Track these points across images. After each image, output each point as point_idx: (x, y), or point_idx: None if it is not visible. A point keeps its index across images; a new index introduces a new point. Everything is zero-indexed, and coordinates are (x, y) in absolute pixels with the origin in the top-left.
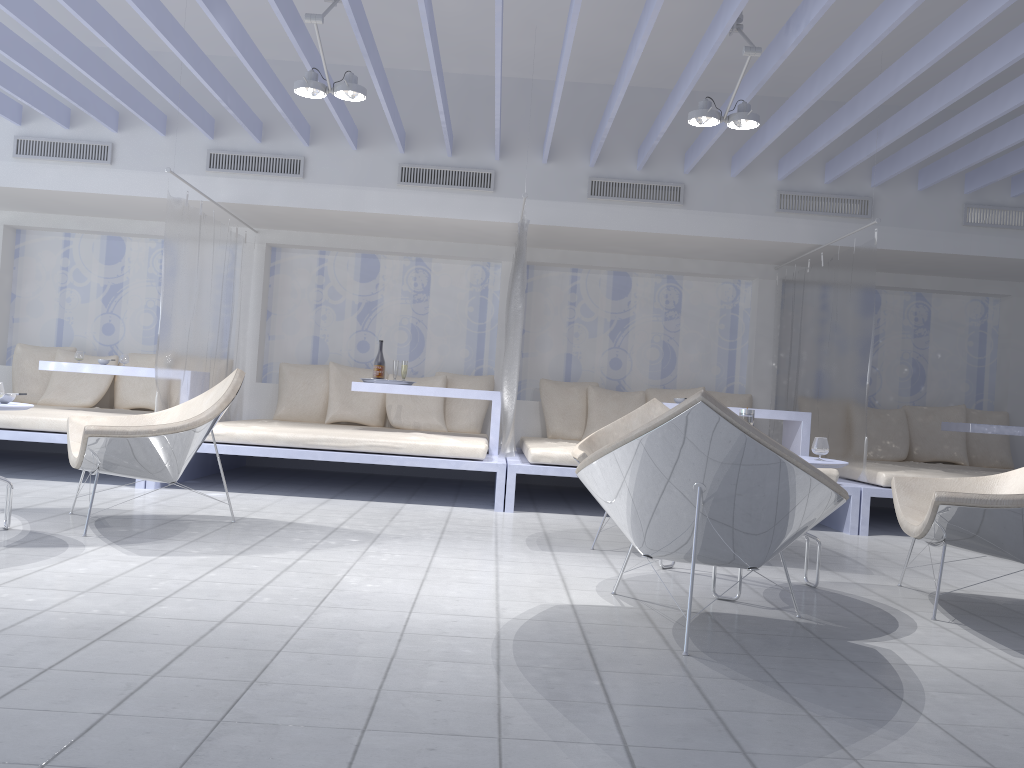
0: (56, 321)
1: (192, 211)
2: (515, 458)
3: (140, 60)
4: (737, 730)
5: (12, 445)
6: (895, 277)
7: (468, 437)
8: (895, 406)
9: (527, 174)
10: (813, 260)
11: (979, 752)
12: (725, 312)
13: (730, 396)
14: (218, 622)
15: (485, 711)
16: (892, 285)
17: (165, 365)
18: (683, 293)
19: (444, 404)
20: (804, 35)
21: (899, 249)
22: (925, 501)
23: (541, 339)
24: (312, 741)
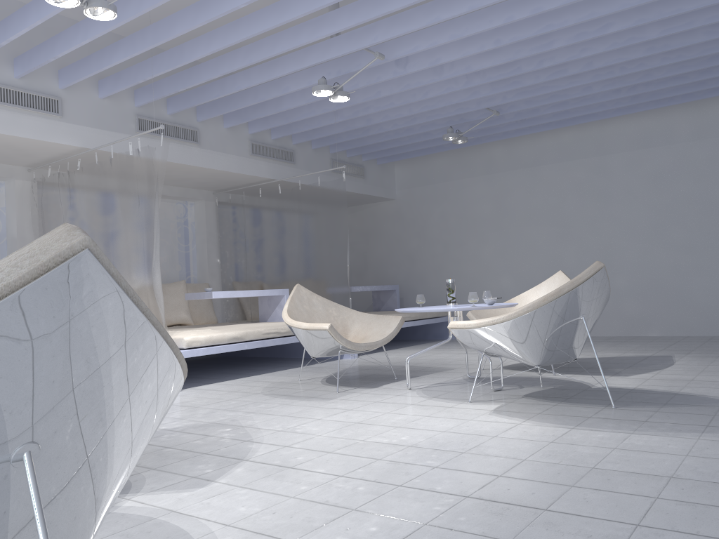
0: None
1: None
2: None
3: None
4: None
5: None
6: None
7: None
8: None
9: (87, 105)
10: (245, 189)
11: None
12: (180, 225)
13: (198, 285)
14: (501, 476)
15: None
16: None
17: None
18: None
19: None
20: (412, 54)
21: (308, 184)
22: None
23: None
24: None
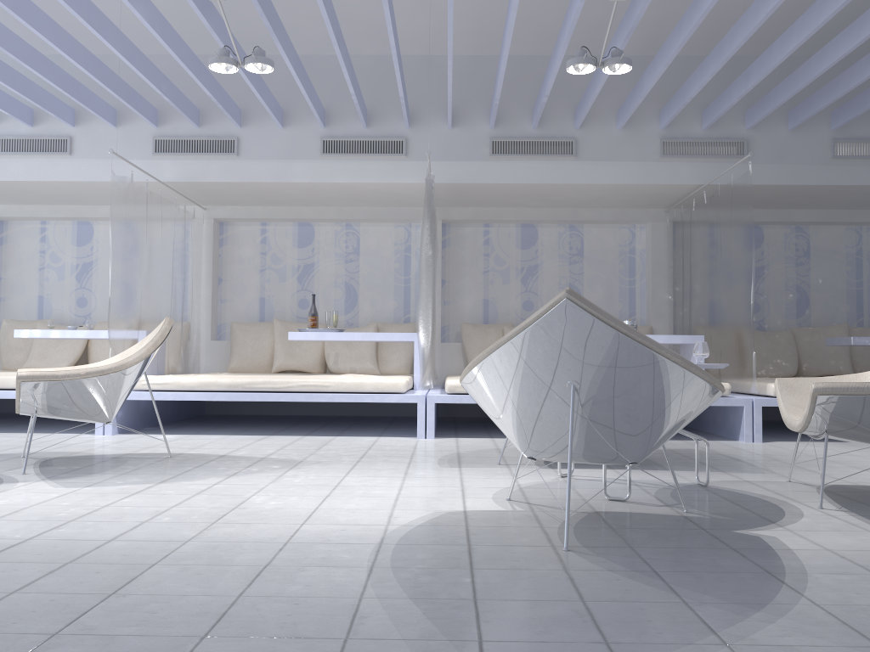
0: (37, 298)
1: (138, 189)
2: (436, 391)
3: (78, 54)
4: (604, 620)
5: (3, 408)
6: (775, 212)
7: (394, 375)
8: (783, 329)
9: (435, 139)
10: (698, 201)
11: (863, 631)
12: (623, 254)
13: None
14: (107, 541)
15: (341, 612)
16: (772, 220)
17: (118, 325)
18: (584, 239)
19: (376, 350)
20: None
21: (775, 184)
22: (807, 399)
23: (460, 288)
24: (142, 651)
